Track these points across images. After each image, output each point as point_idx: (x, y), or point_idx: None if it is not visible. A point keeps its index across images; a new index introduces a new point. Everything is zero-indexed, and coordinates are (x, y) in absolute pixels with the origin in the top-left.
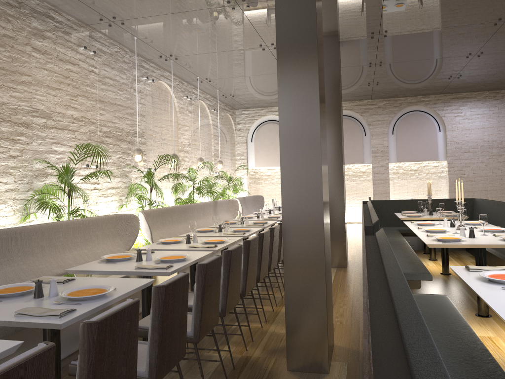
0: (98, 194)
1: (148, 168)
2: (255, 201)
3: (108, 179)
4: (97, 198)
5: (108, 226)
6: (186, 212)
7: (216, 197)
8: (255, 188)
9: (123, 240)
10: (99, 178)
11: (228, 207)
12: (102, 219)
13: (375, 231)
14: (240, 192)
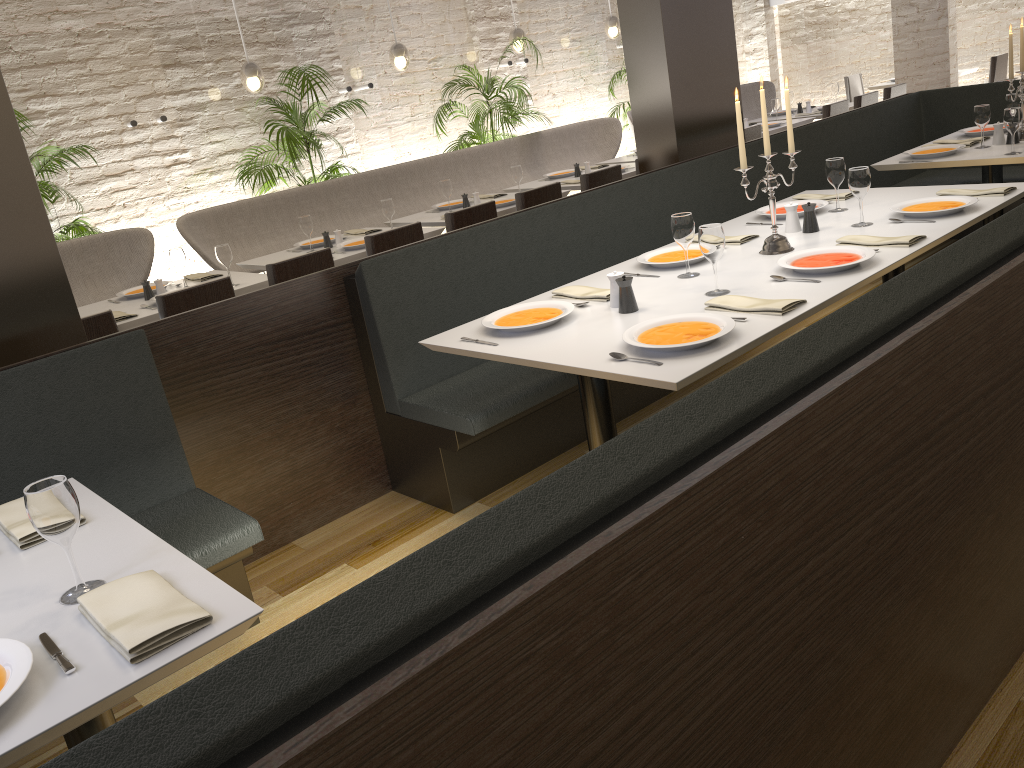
0: (182, 173)
1: (286, 100)
2: (748, 99)
3: (210, 138)
4: (181, 181)
5: (88, 259)
6: (393, 184)
7: (617, 108)
8: (820, 51)
9: (124, 282)
10: (178, 142)
11: (592, 140)
12: (62, 249)
13: (361, 293)
14: (752, 71)
